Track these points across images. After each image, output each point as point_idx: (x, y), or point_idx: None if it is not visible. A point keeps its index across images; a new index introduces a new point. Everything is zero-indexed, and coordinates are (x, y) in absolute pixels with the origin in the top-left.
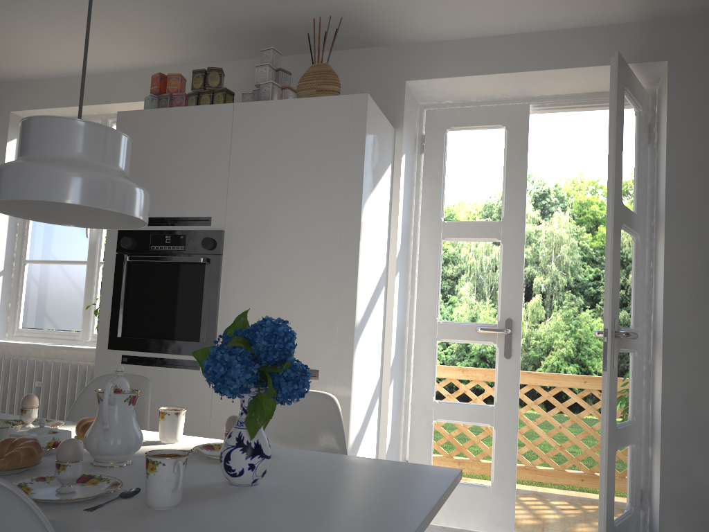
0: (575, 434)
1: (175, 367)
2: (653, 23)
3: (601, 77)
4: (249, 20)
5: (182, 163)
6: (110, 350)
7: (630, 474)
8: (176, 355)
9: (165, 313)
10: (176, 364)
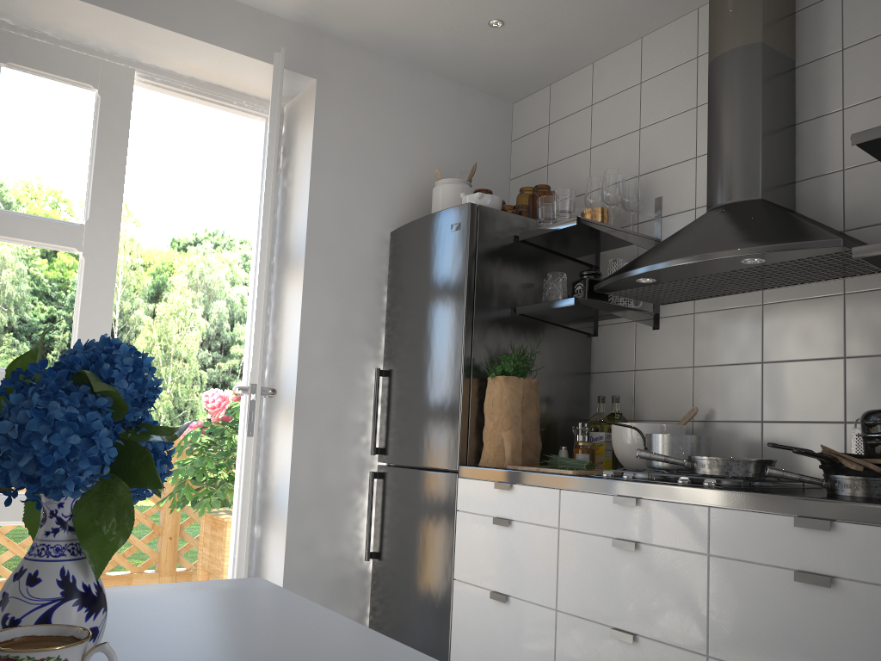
0: (23, 529)
1: None
2: (306, 30)
3: (239, 70)
4: None
5: None
6: None
7: None
8: None
9: None
10: None
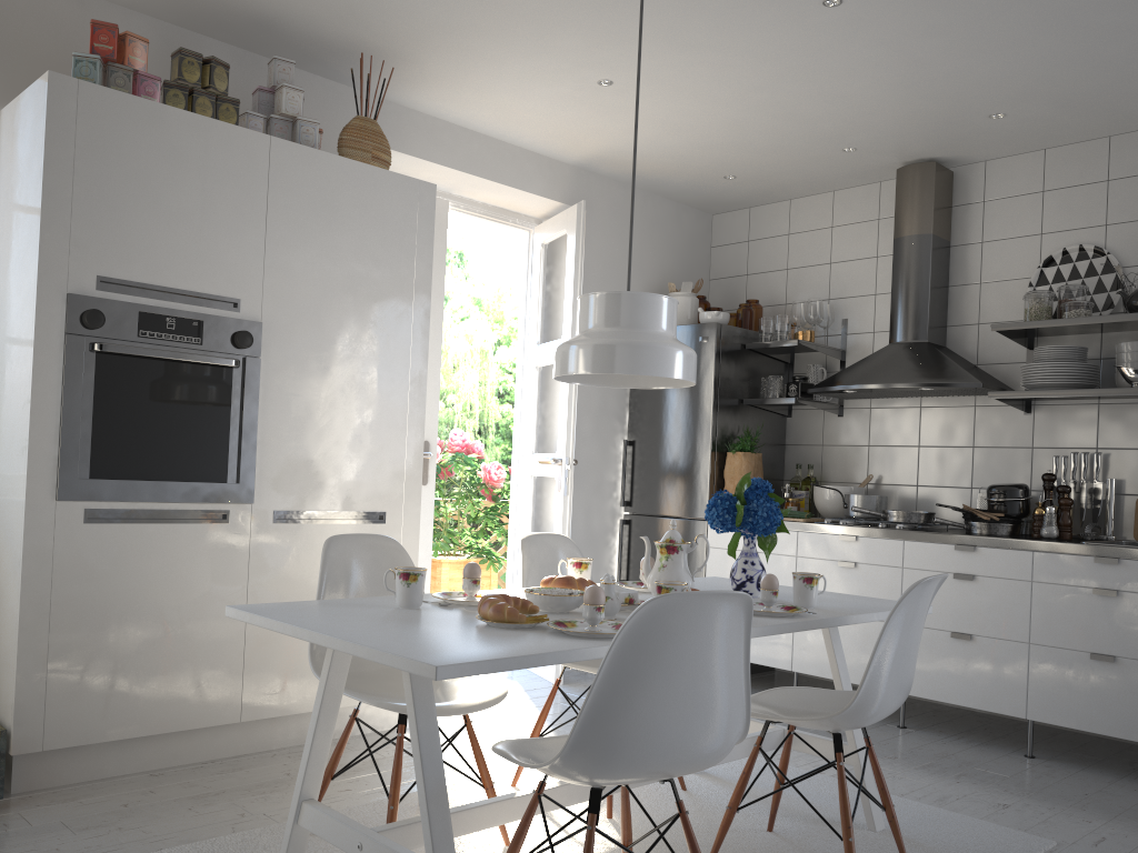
0: None
1: (188, 522)
2: (579, 170)
3: (528, 202)
4: (260, 3)
5: (188, 203)
6: (58, 501)
7: None
8: (190, 503)
9: (166, 440)
10: (185, 517)
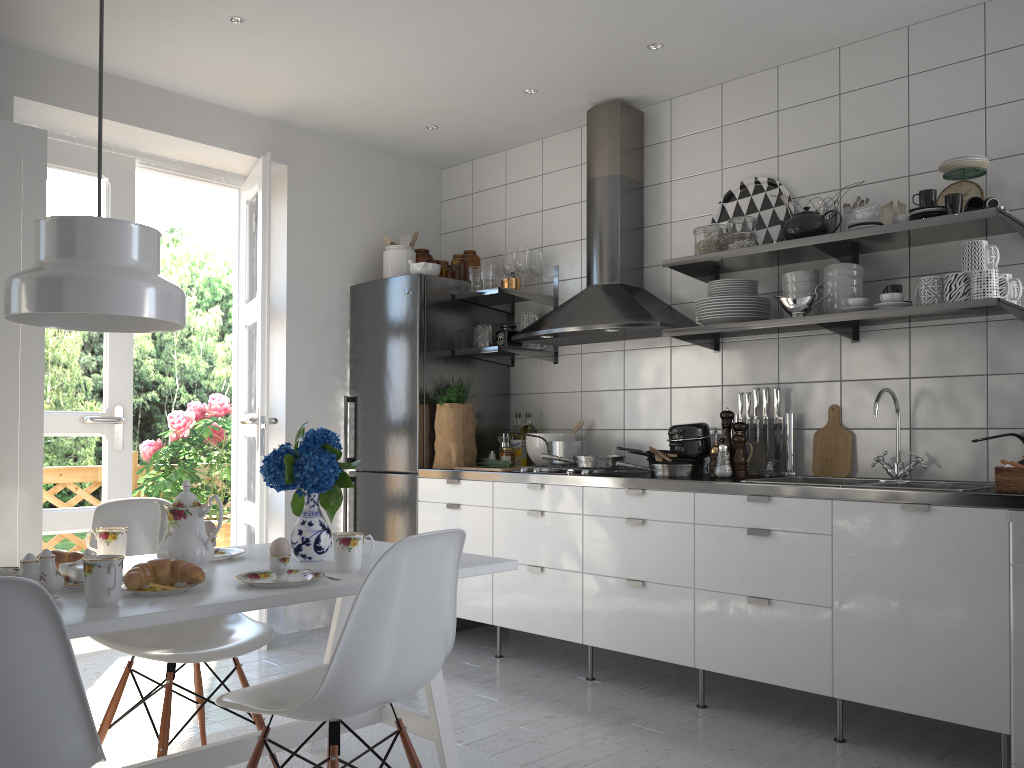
0: None
1: None
2: (277, 124)
3: (223, 158)
4: None
5: None
6: None
7: None
8: None
9: None
10: None
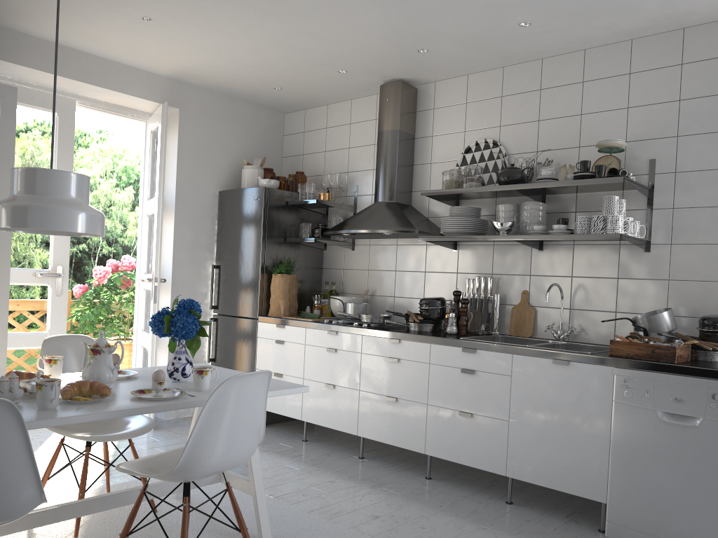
0: None
1: None
2: (173, 81)
3: (135, 102)
4: None
5: None
6: None
7: (142, 364)
8: None
9: None
10: None
